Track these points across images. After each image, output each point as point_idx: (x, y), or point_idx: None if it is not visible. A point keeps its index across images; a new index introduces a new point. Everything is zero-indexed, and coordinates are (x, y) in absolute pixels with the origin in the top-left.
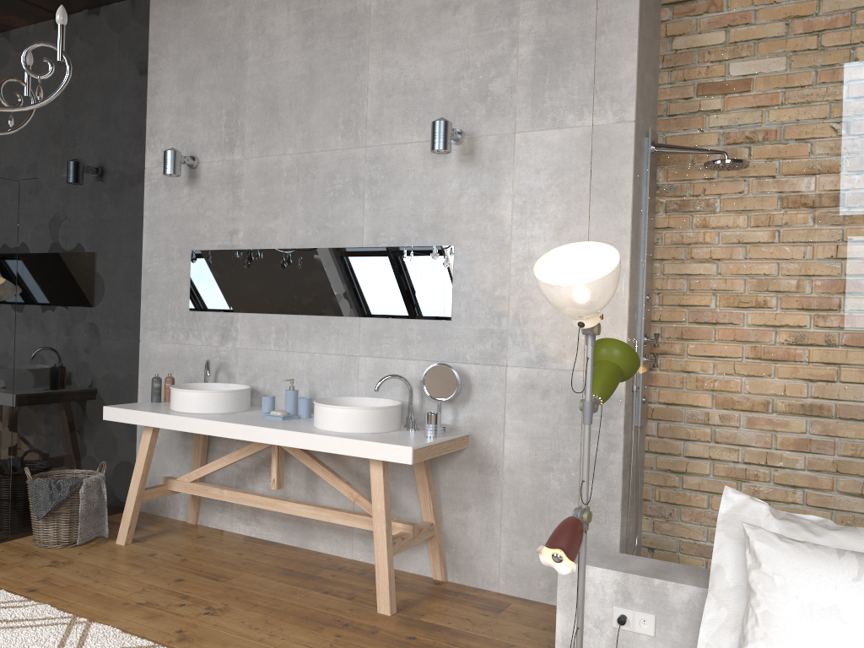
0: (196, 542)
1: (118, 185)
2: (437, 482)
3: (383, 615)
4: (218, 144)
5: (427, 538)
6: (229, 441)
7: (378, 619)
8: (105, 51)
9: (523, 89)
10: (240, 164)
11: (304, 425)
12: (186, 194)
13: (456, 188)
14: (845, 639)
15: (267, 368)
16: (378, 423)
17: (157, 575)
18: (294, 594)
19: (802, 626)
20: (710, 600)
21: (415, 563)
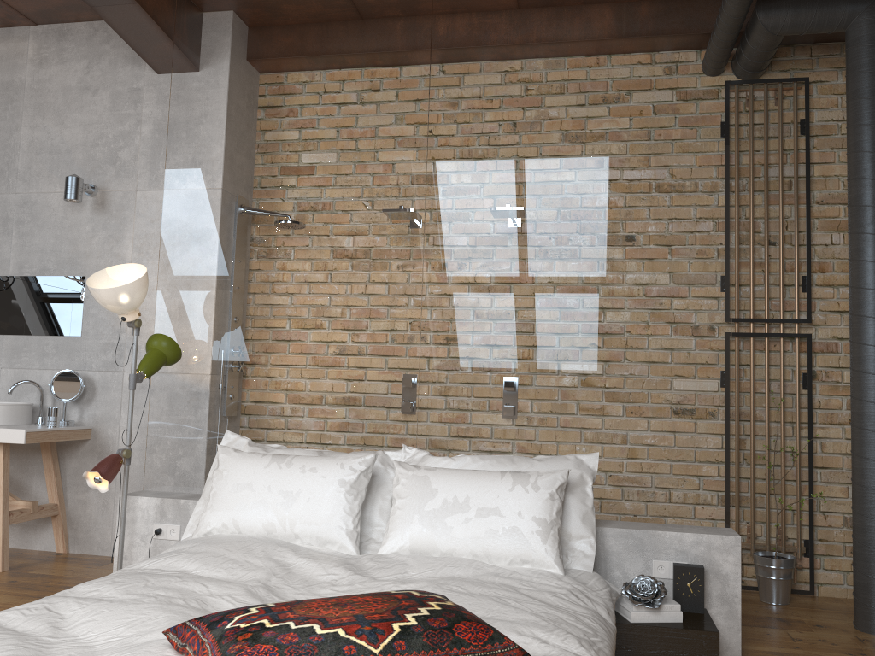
0: None
1: None
2: (64, 470)
3: None
4: None
5: (49, 515)
6: None
7: None
8: None
9: (144, 158)
10: None
11: None
12: None
13: (89, 231)
14: (251, 500)
15: None
16: (5, 417)
17: None
18: None
19: (231, 496)
20: (200, 500)
21: (42, 541)
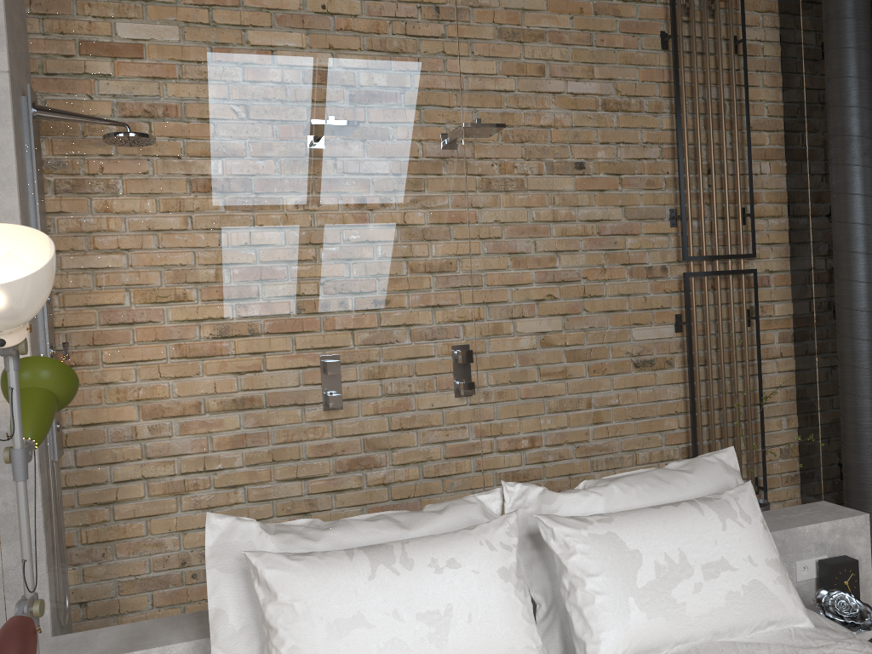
0: None
1: None
2: None
3: None
4: None
5: None
6: None
7: None
8: None
9: None
10: None
11: None
12: None
13: None
14: (374, 644)
15: None
16: None
17: None
18: None
19: (333, 648)
20: None
21: None
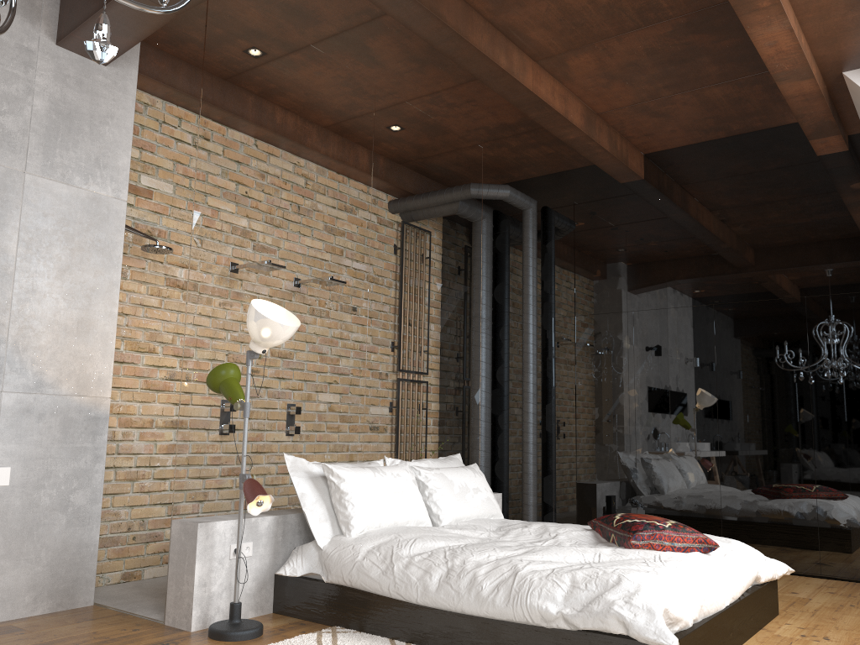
0: None
1: None
2: None
3: None
4: None
5: None
6: None
7: None
8: None
9: (36, 137)
10: None
11: None
12: None
13: None
14: (383, 501)
15: None
16: None
17: None
18: None
19: (370, 500)
20: (306, 511)
21: None
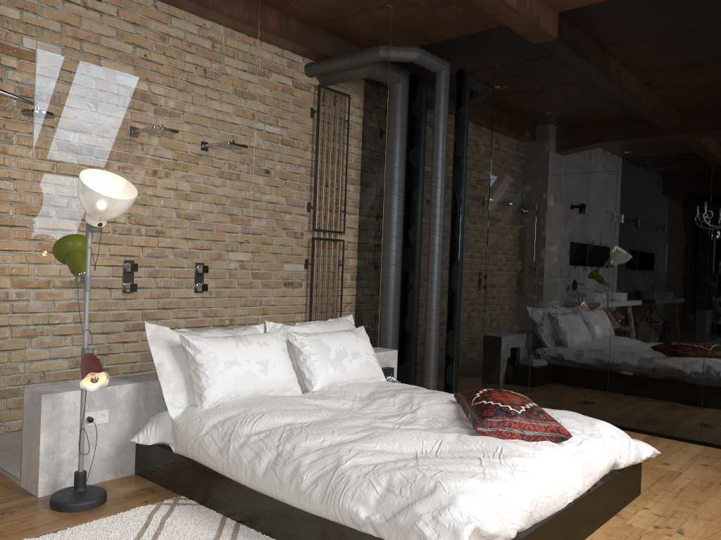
0: None
1: None
2: None
3: None
4: None
5: None
6: None
7: None
8: None
9: None
10: None
11: None
12: None
13: None
14: (242, 371)
15: None
16: None
17: None
18: None
19: (227, 371)
20: (162, 381)
21: None
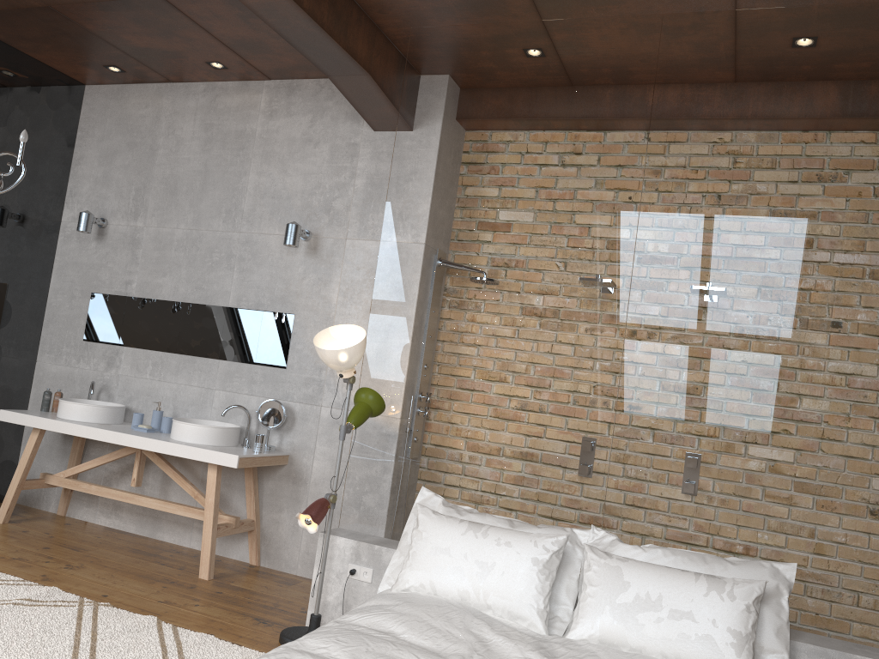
0: (63, 526)
1: (37, 233)
2: (262, 489)
3: (202, 579)
4: (125, 212)
5: (247, 530)
6: (102, 449)
7: (198, 581)
8: (41, 127)
9: (355, 209)
10: (141, 230)
11: (163, 436)
12: (93, 247)
13: (301, 272)
14: (448, 565)
15: (142, 392)
16: (219, 438)
17: (28, 544)
18: (137, 563)
19: (429, 558)
20: (396, 552)
21: (238, 551)
